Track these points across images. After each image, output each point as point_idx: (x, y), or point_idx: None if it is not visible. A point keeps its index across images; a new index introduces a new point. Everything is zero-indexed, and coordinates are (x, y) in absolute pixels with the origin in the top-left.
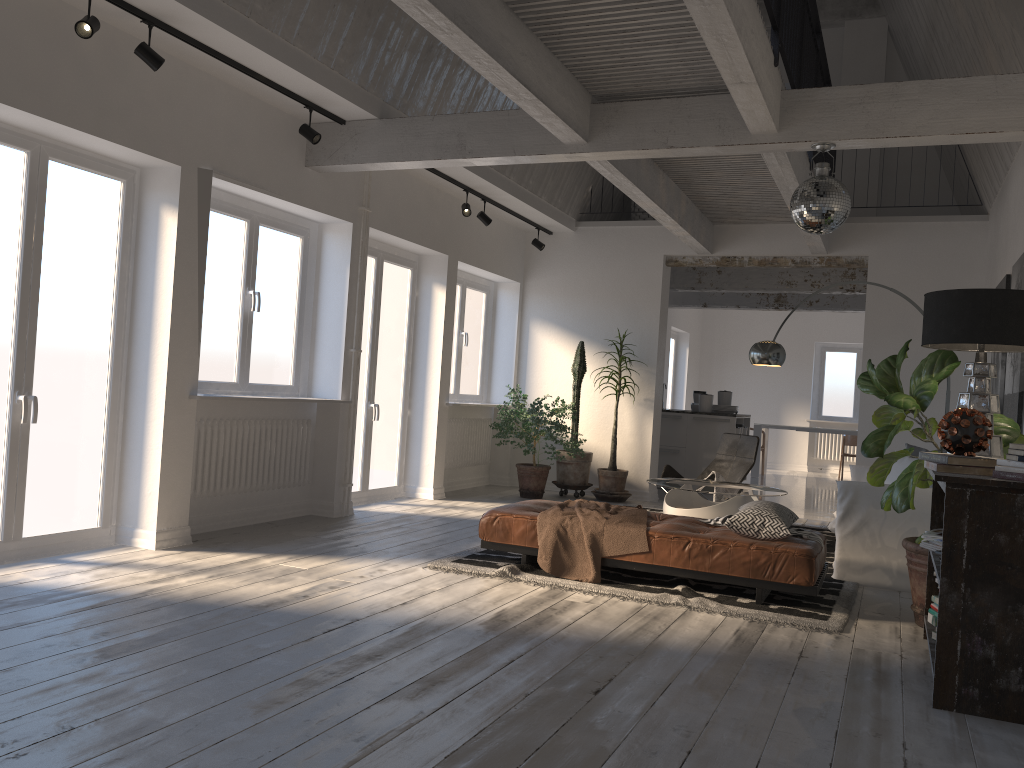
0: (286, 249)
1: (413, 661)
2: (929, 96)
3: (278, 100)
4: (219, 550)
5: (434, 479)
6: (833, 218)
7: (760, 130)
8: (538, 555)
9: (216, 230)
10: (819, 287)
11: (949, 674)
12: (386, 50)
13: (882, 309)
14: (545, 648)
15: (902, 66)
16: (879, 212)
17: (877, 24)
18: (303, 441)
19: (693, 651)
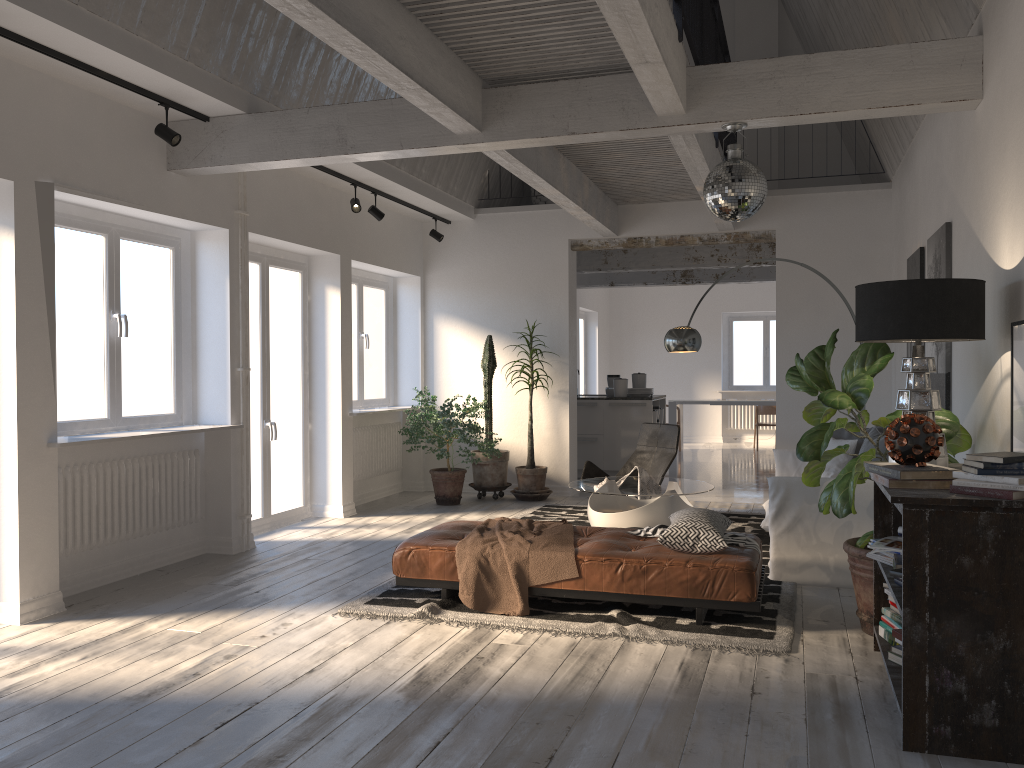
0: (154, 263)
1: (322, 760)
2: (842, 68)
3: (127, 98)
4: (97, 616)
5: (343, 496)
6: (750, 204)
7: (667, 111)
8: (459, 590)
9: (67, 249)
10: (726, 261)
11: (918, 713)
12: (249, 36)
13: (792, 284)
14: (474, 718)
15: (794, 32)
16: (781, 182)
17: None
18: (191, 474)
19: (638, 701)
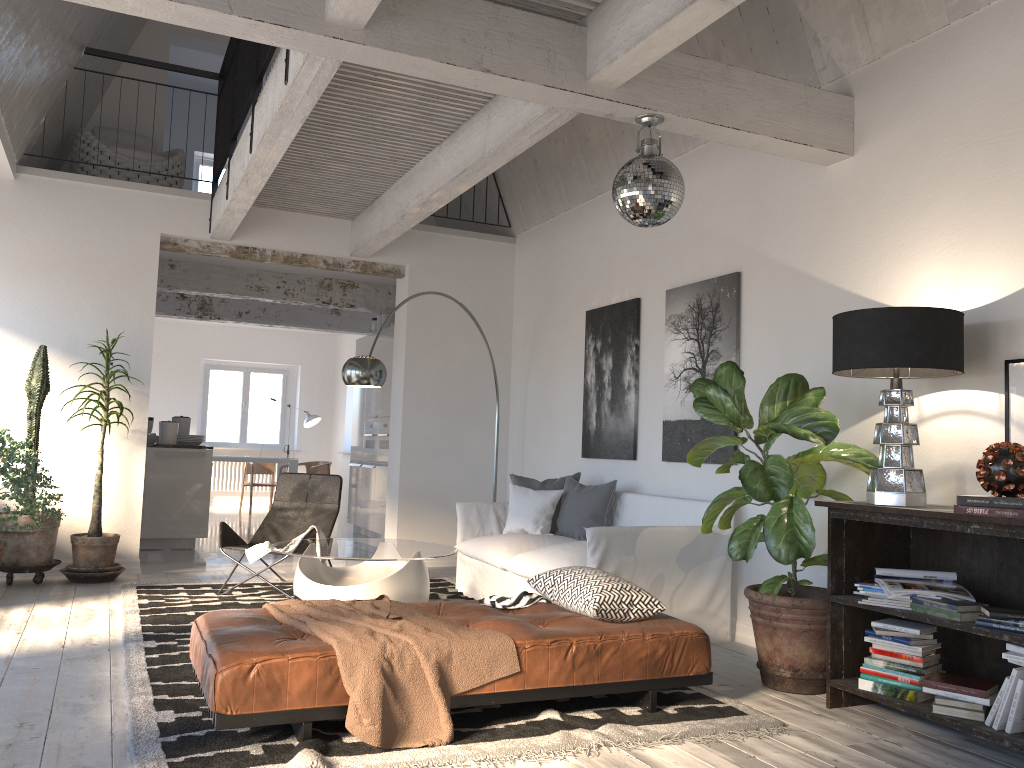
0: None
1: None
2: (755, 90)
3: None
4: None
5: None
6: (676, 209)
7: (606, 79)
8: (353, 719)
9: None
10: (294, 296)
11: None
12: None
13: (423, 326)
14: None
15: None
16: None
17: None
18: None
19: None
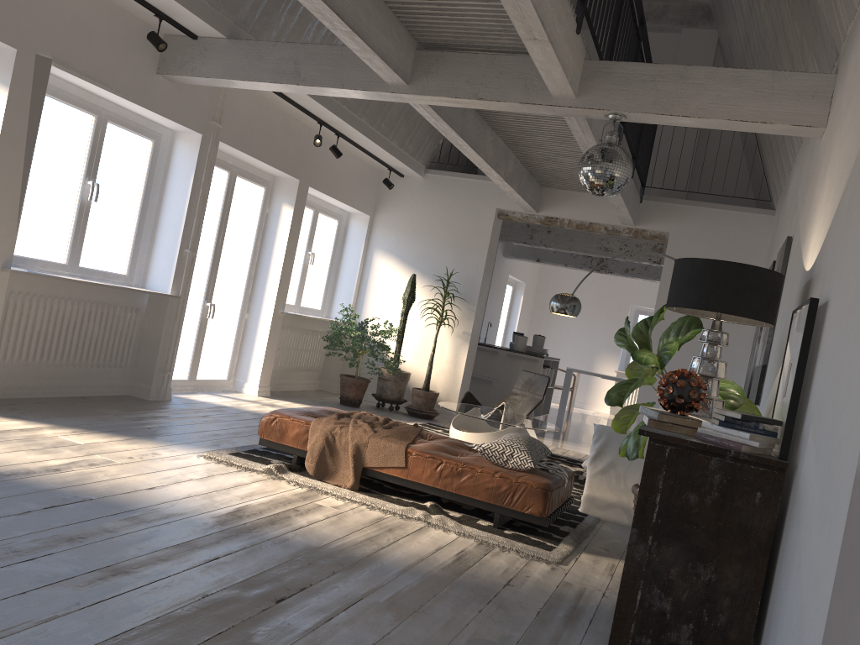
0: (134, 149)
1: (113, 548)
2: (713, 82)
3: (131, 5)
4: (9, 416)
5: (261, 378)
6: (613, 183)
7: (560, 93)
8: (306, 458)
9: (60, 119)
10: (631, 256)
11: (626, 622)
12: None
13: None
14: (260, 549)
15: None
16: (689, 198)
17: (709, 35)
18: (129, 327)
19: (406, 568)
